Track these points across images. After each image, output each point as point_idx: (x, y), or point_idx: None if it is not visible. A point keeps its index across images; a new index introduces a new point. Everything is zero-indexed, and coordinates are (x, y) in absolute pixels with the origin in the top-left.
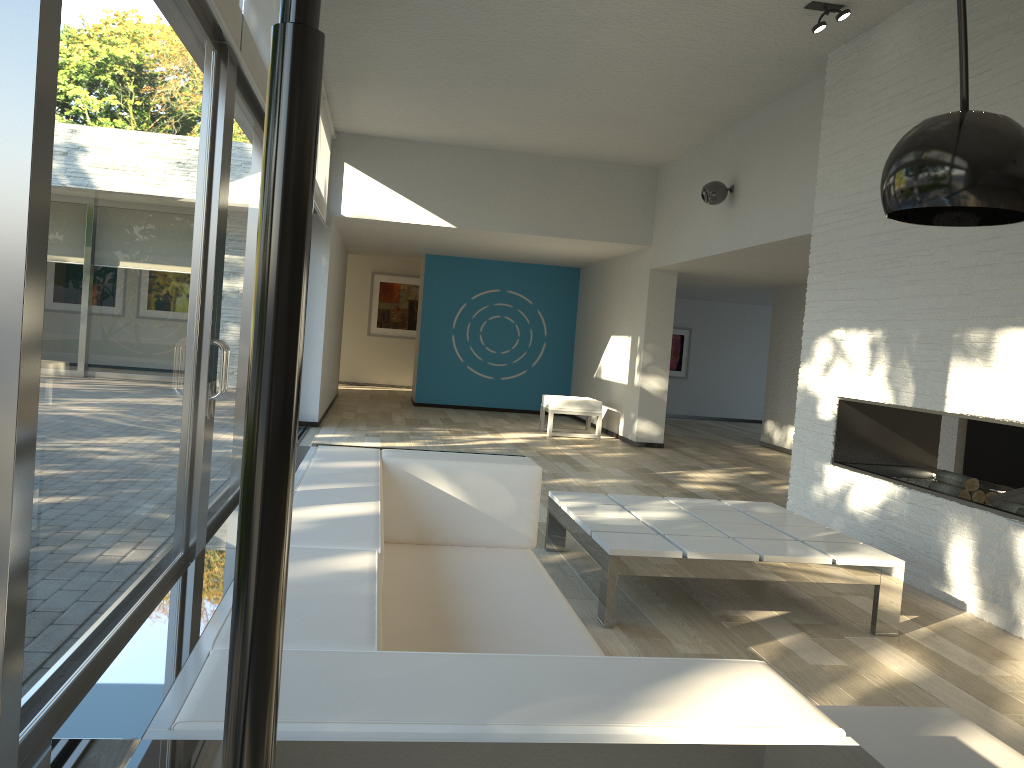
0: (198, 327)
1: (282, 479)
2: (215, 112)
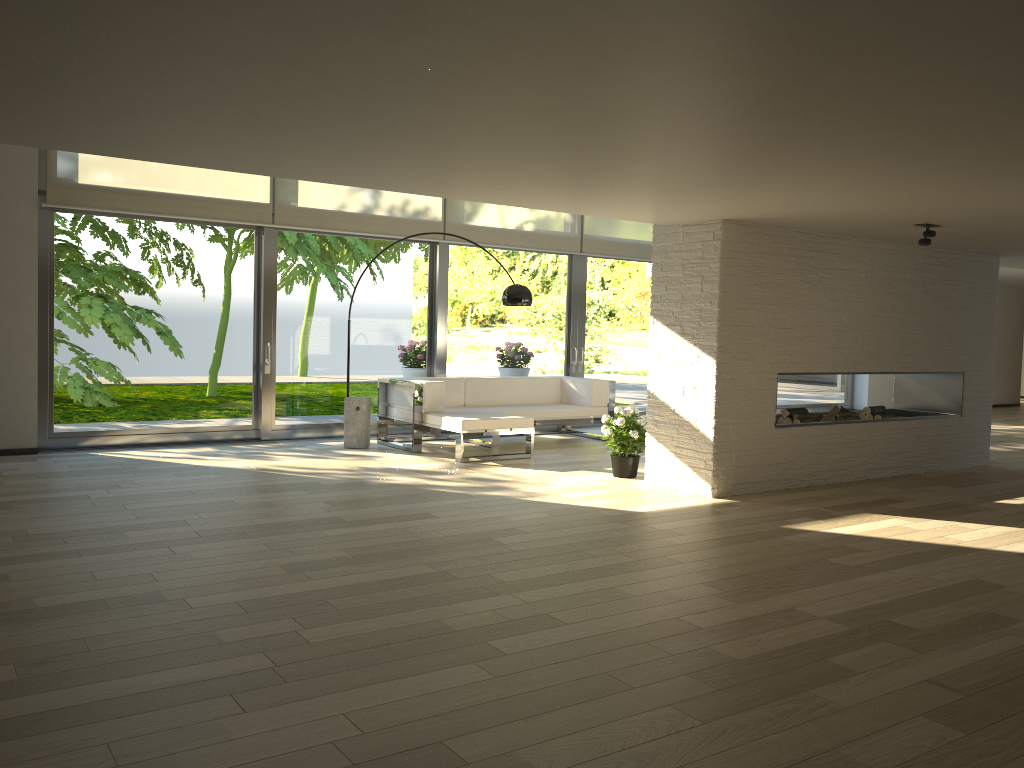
0: (565, 342)
1: (348, 342)
2: (570, 274)
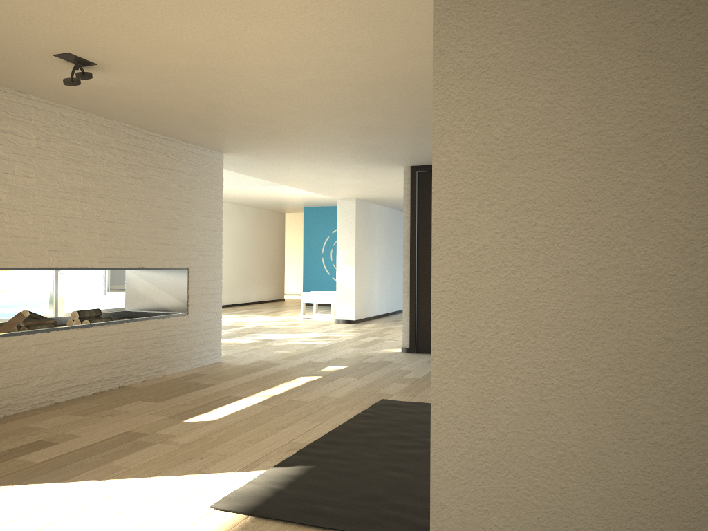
0: None
1: None
2: None
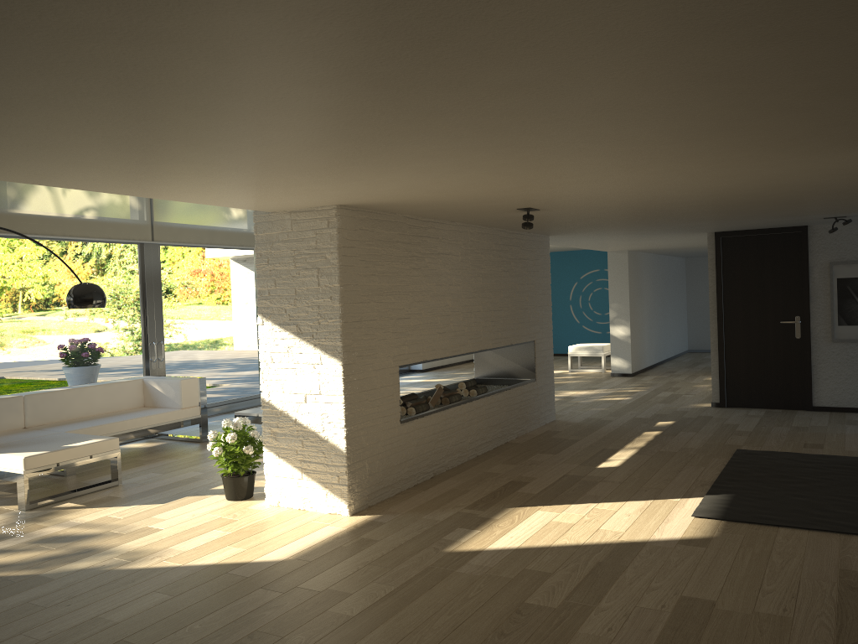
0: (142, 338)
1: None
2: (143, 264)
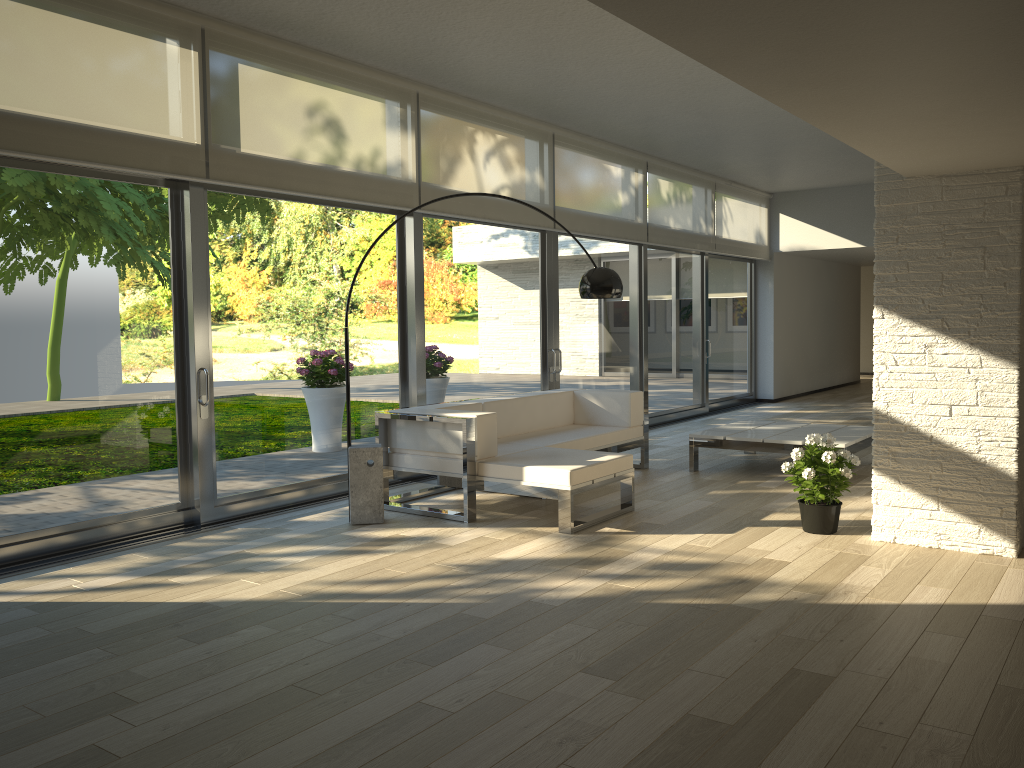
0: (541, 344)
1: (347, 362)
2: (543, 256)
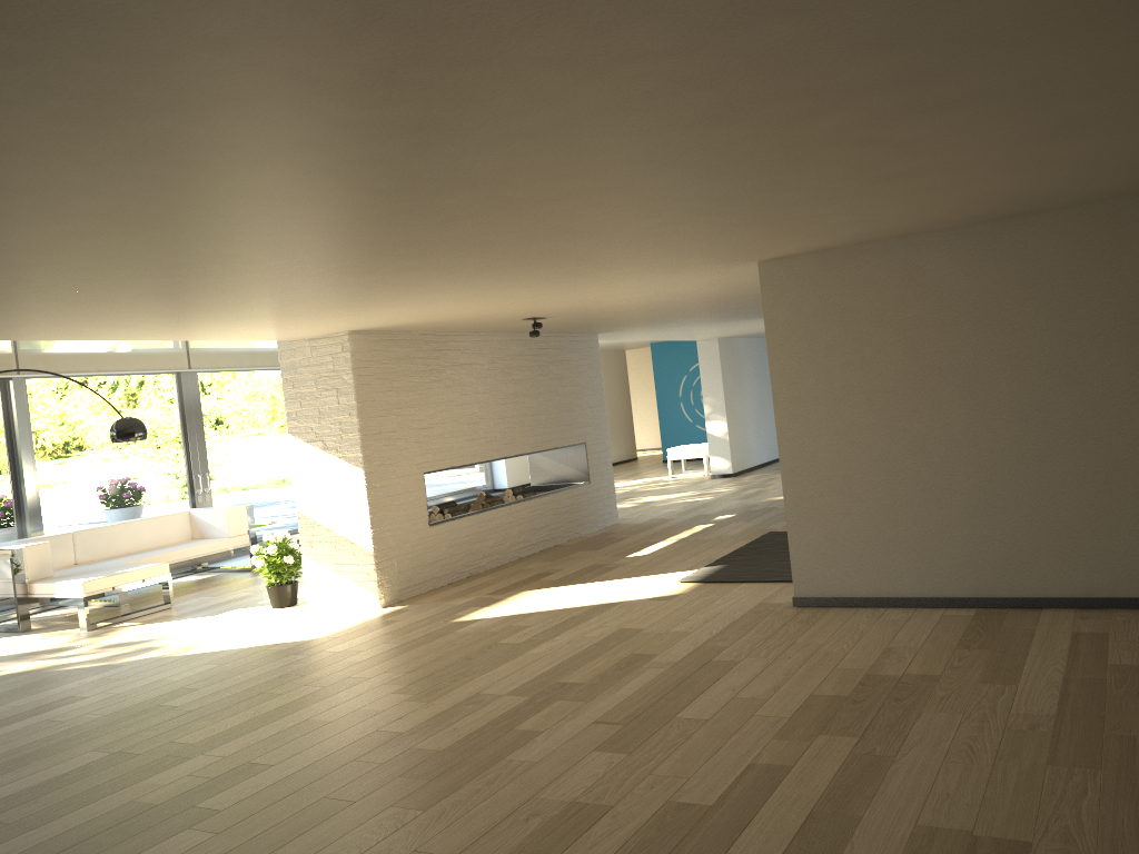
0: (186, 470)
1: None
2: (181, 393)
